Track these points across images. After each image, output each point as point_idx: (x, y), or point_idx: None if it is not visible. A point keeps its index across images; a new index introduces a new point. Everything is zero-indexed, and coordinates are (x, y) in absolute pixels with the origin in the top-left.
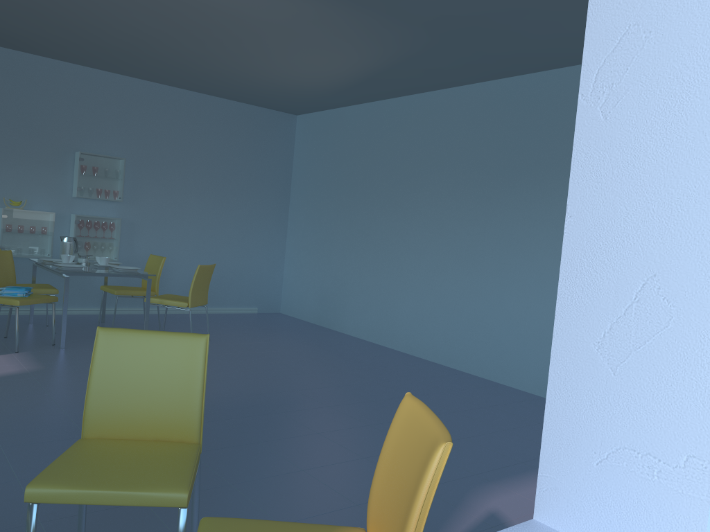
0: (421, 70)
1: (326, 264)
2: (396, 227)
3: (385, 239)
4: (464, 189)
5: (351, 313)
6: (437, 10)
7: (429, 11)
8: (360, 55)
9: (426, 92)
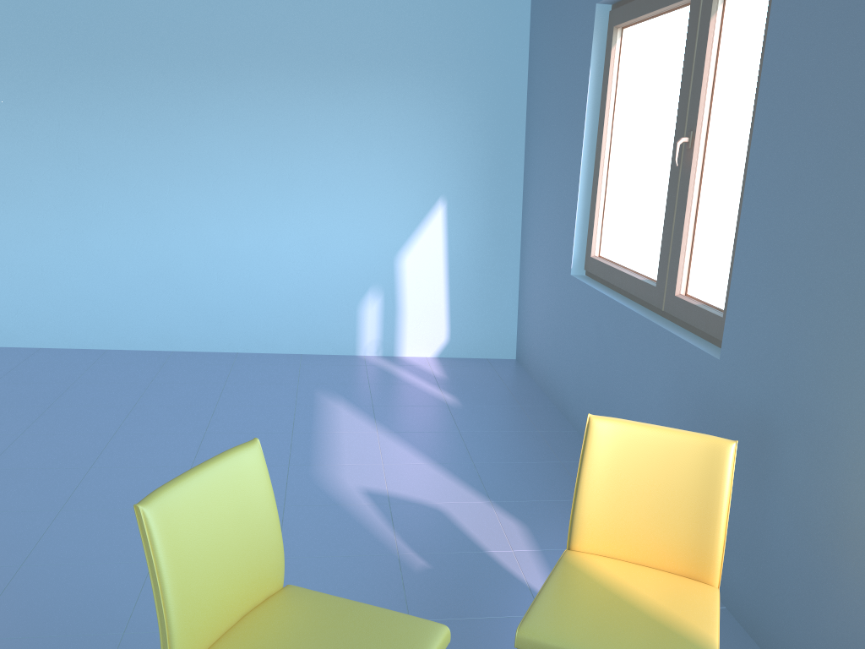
0: None
1: None
2: None
3: None
4: None
5: None
6: None
7: None
8: None
9: None
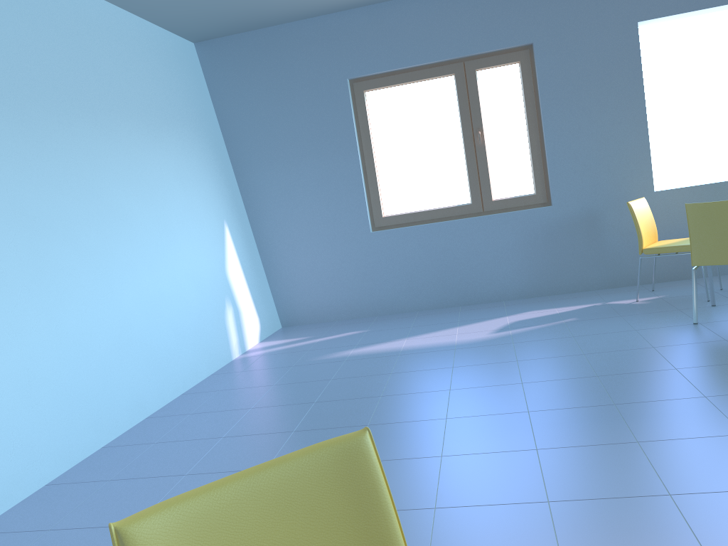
0: None
1: None
2: None
3: None
4: None
5: None
6: None
7: None
8: None
9: None
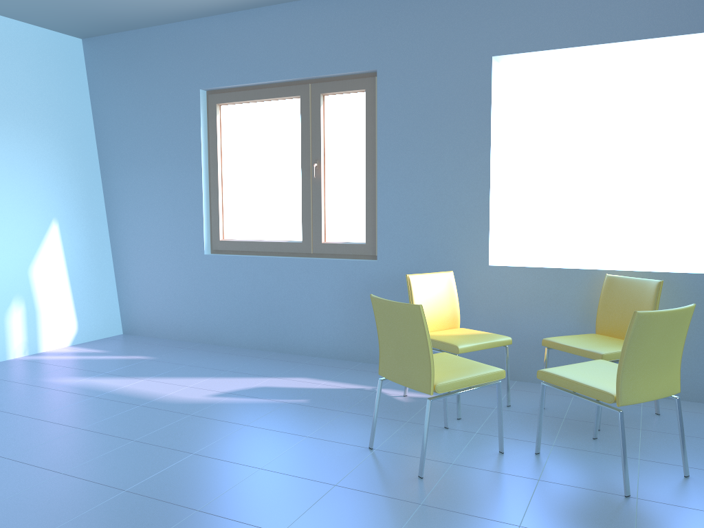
0: None
1: None
2: None
3: None
4: None
5: None
6: None
7: None
8: None
9: None
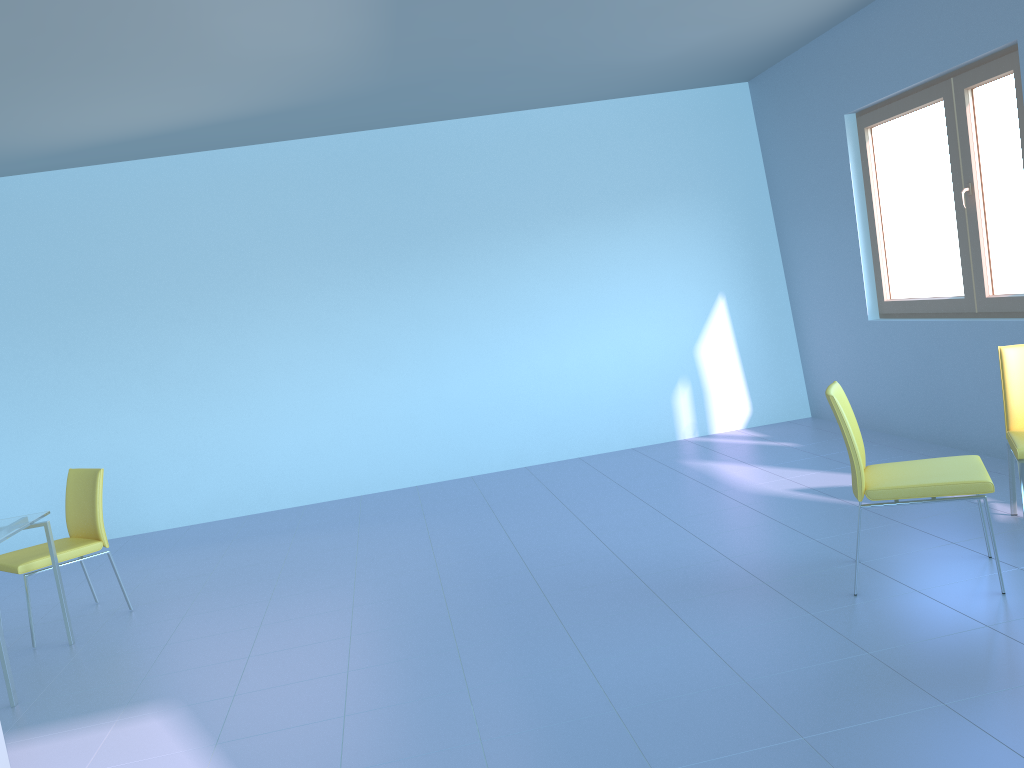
0: (272, 123)
1: (58, 442)
2: (225, 345)
3: (205, 367)
4: (339, 273)
5: (159, 496)
6: (447, 64)
7: (438, 64)
8: (241, 103)
9: (207, 151)
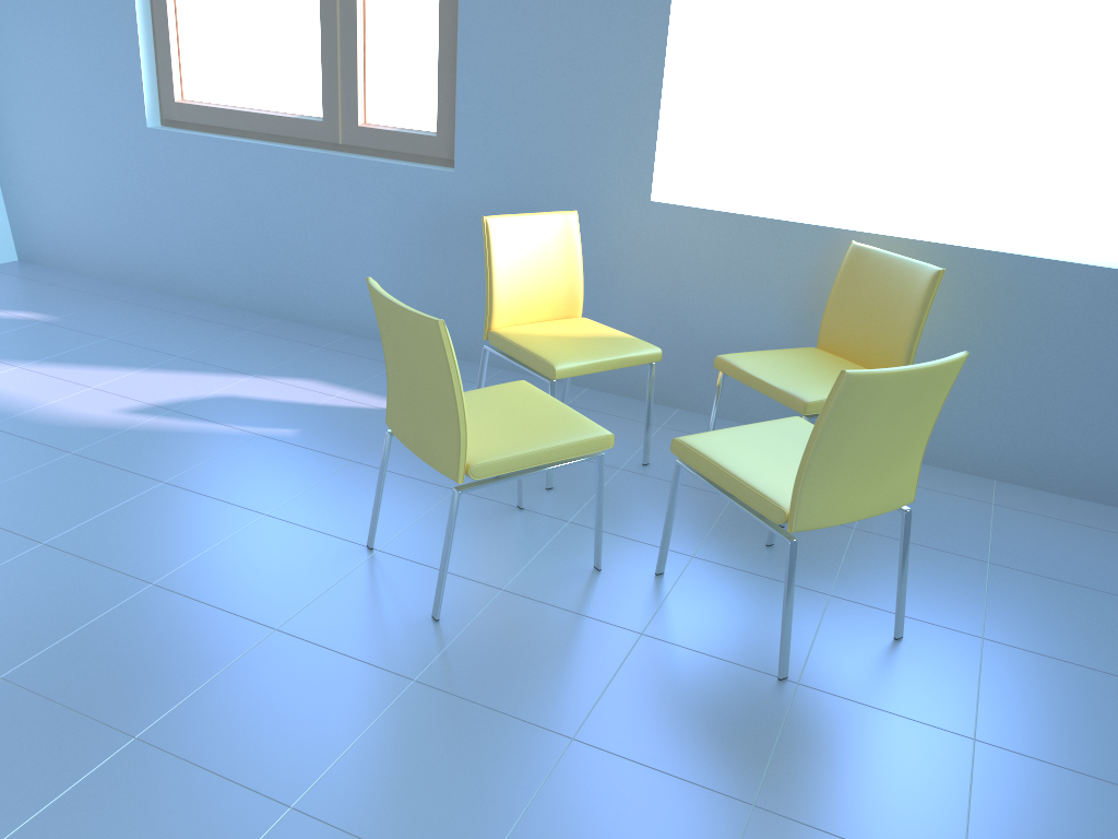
0: None
1: None
2: None
3: None
4: None
5: None
6: None
7: None
8: None
9: None
